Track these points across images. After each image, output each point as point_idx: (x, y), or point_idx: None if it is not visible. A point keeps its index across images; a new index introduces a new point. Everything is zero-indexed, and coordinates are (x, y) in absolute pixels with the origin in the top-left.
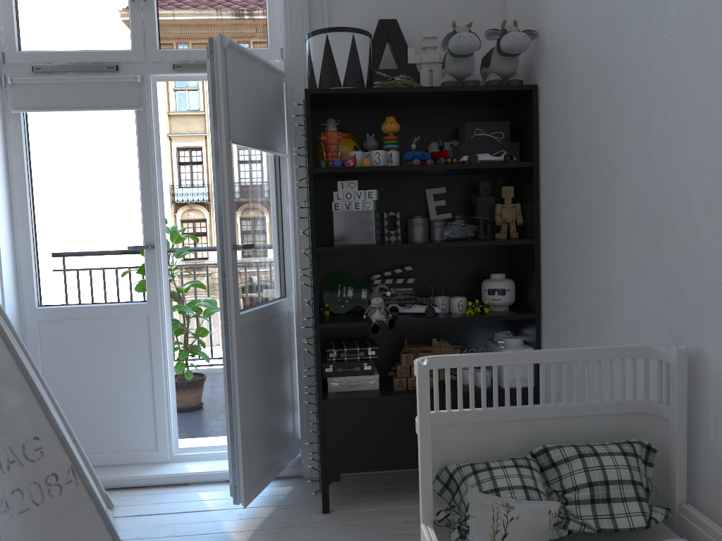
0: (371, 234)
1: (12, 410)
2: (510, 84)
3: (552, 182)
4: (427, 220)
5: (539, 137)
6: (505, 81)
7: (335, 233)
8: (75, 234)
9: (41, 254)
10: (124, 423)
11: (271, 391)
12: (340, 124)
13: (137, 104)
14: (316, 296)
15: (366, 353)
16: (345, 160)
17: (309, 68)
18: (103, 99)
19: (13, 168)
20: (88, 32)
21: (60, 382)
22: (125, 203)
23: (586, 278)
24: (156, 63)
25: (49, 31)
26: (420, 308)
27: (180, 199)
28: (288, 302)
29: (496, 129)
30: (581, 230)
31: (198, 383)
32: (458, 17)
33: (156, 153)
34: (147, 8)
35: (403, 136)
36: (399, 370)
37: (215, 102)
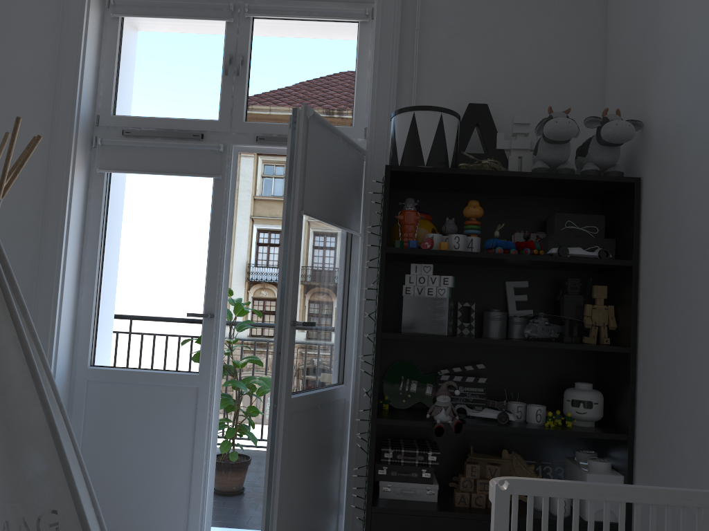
0: (443, 324)
1: (34, 476)
2: (608, 176)
3: (655, 284)
4: (506, 314)
5: (641, 234)
6: (603, 173)
7: (403, 319)
8: (137, 296)
9: (102, 313)
10: (156, 502)
11: (316, 488)
12: (418, 205)
13: (217, 172)
14: (376, 387)
15: (425, 458)
16: (421, 242)
17: (392, 146)
18: (185, 165)
19: (89, 225)
20: (180, 101)
21: (99, 449)
22: (191, 268)
23: (699, 400)
24: (240, 134)
25: (144, 98)
26: (492, 412)
27: (255, 277)
28: (344, 389)
29: (589, 222)
30: (693, 342)
31: (242, 466)
32: (552, 106)
33: (228, 221)
34: (239, 82)
35: (485, 223)
36: (462, 483)
37: (291, 171)
